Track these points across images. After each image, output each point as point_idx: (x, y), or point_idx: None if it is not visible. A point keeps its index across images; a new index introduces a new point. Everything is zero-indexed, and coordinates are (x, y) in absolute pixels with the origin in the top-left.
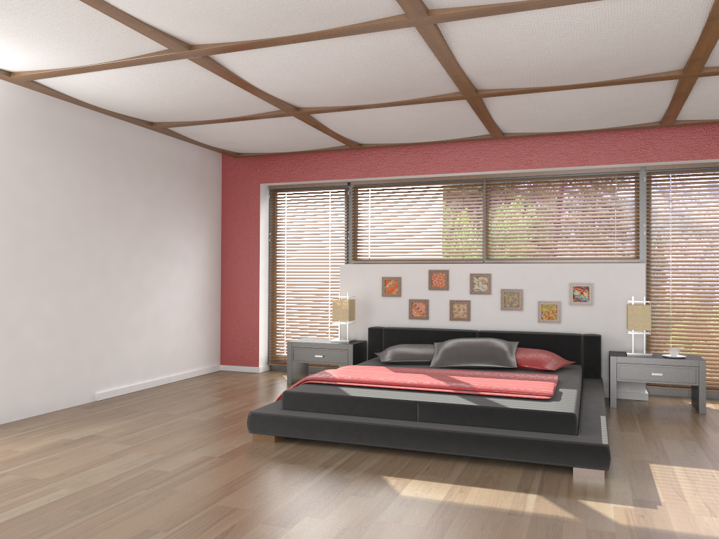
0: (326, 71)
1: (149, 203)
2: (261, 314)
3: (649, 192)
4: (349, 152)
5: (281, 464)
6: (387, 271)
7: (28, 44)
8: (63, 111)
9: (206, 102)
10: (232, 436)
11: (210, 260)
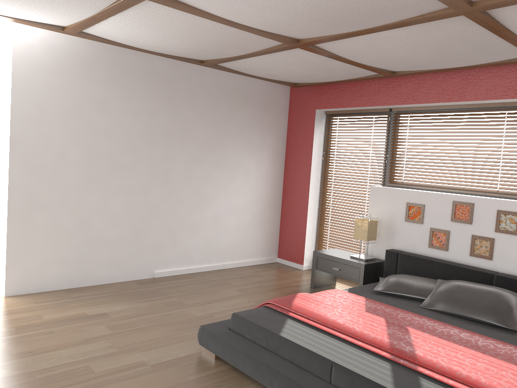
0: None
1: (212, 126)
2: (309, 221)
3: None
4: (390, 80)
5: None
6: (412, 197)
7: (23, 1)
8: (134, 55)
9: (208, 40)
10: (192, 342)
11: (272, 172)
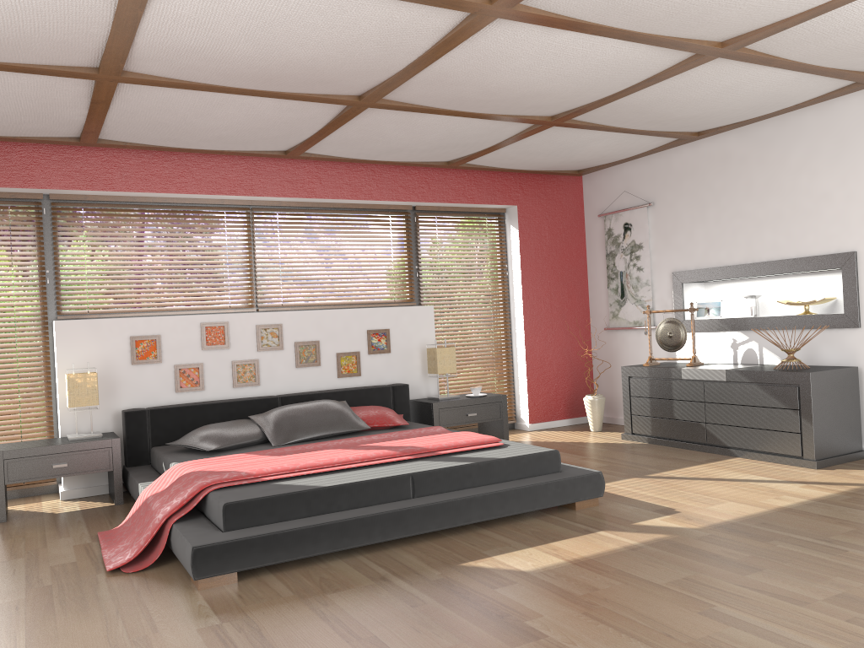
0: (302, 34)
1: None
2: None
3: (420, 233)
4: (55, 148)
5: (330, 597)
6: (138, 327)
7: None
8: None
9: (11, 27)
10: (154, 597)
11: None
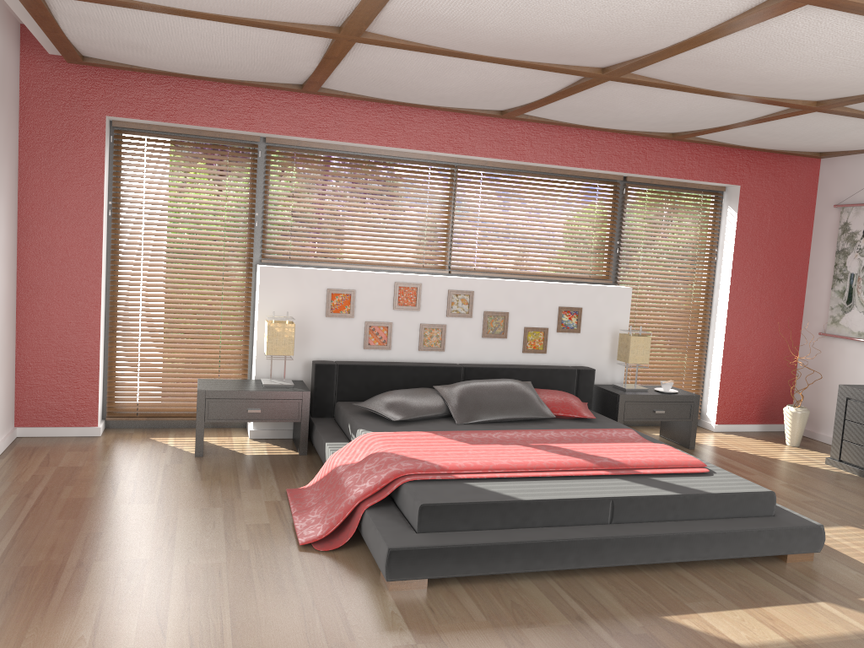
0: (569, 11)
1: None
2: (101, 338)
3: (627, 206)
4: (276, 92)
5: (525, 632)
6: (335, 280)
7: None
8: None
9: None
10: (346, 591)
11: (8, 244)
